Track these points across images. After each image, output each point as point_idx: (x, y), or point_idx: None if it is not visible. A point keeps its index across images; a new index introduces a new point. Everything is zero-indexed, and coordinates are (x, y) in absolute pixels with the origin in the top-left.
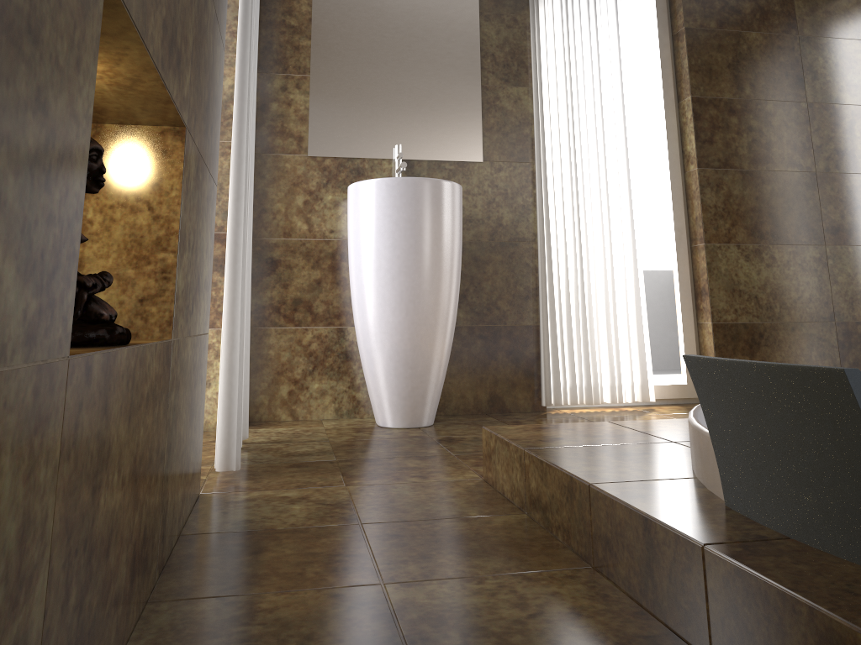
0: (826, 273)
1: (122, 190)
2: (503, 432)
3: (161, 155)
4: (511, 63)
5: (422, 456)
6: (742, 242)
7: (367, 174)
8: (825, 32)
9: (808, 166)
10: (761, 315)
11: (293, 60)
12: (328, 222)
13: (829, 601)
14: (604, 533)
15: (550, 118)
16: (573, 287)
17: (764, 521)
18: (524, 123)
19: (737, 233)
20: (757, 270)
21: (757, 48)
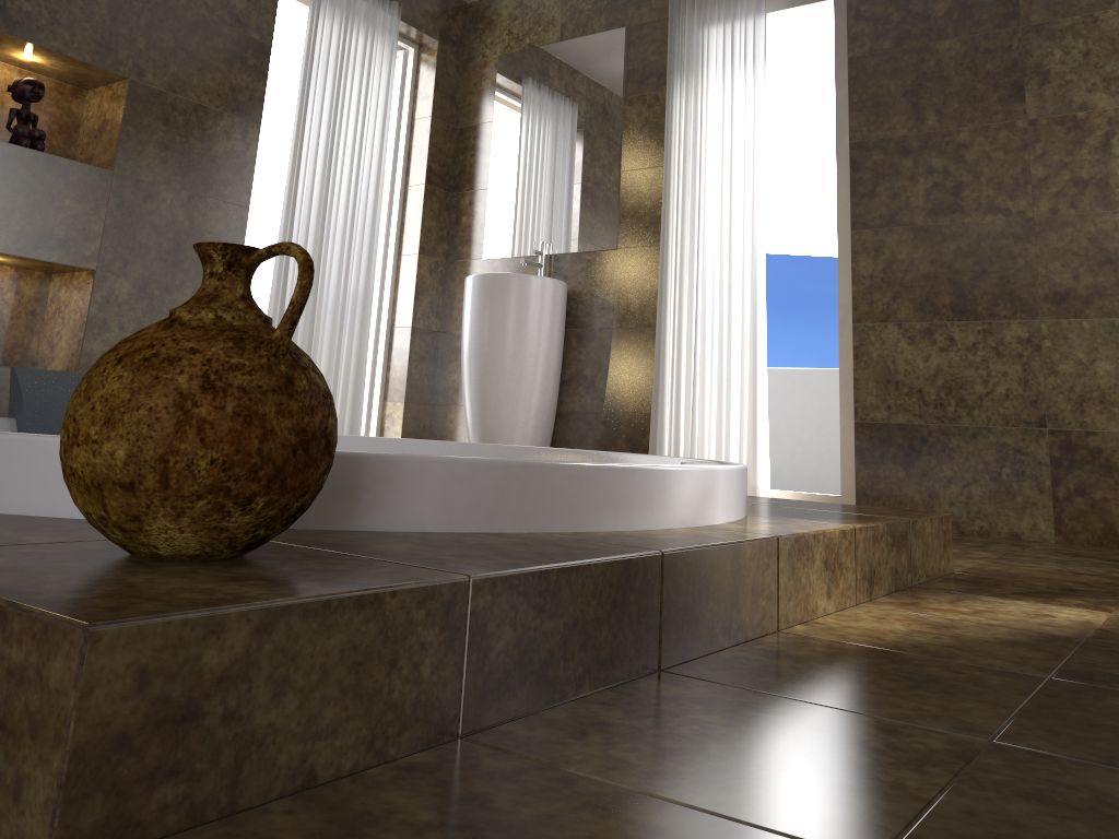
0: (1038, 359)
1: (75, 303)
2: None
3: (87, 285)
4: (649, 144)
5: None
6: (905, 320)
7: (523, 270)
8: (1069, 10)
9: (1020, 210)
10: (925, 414)
11: (478, 178)
12: None
13: None
14: None
15: (677, 196)
16: (685, 374)
17: None
18: (657, 204)
19: (900, 308)
20: (925, 355)
21: (950, 60)
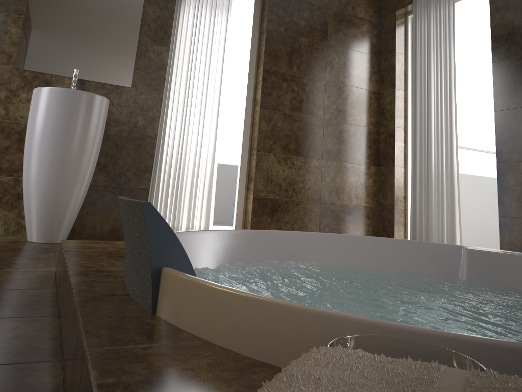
0: (320, 175)
1: None
2: (67, 243)
3: None
4: (159, 31)
5: (33, 258)
6: (277, 153)
7: (53, 84)
8: (341, 44)
9: (320, 116)
10: (281, 194)
11: (13, 5)
12: (20, 111)
13: (90, 320)
14: (64, 296)
15: (177, 67)
16: (174, 168)
17: (127, 287)
18: (161, 68)
19: (276, 147)
20: (283, 169)
21: (304, 47)
